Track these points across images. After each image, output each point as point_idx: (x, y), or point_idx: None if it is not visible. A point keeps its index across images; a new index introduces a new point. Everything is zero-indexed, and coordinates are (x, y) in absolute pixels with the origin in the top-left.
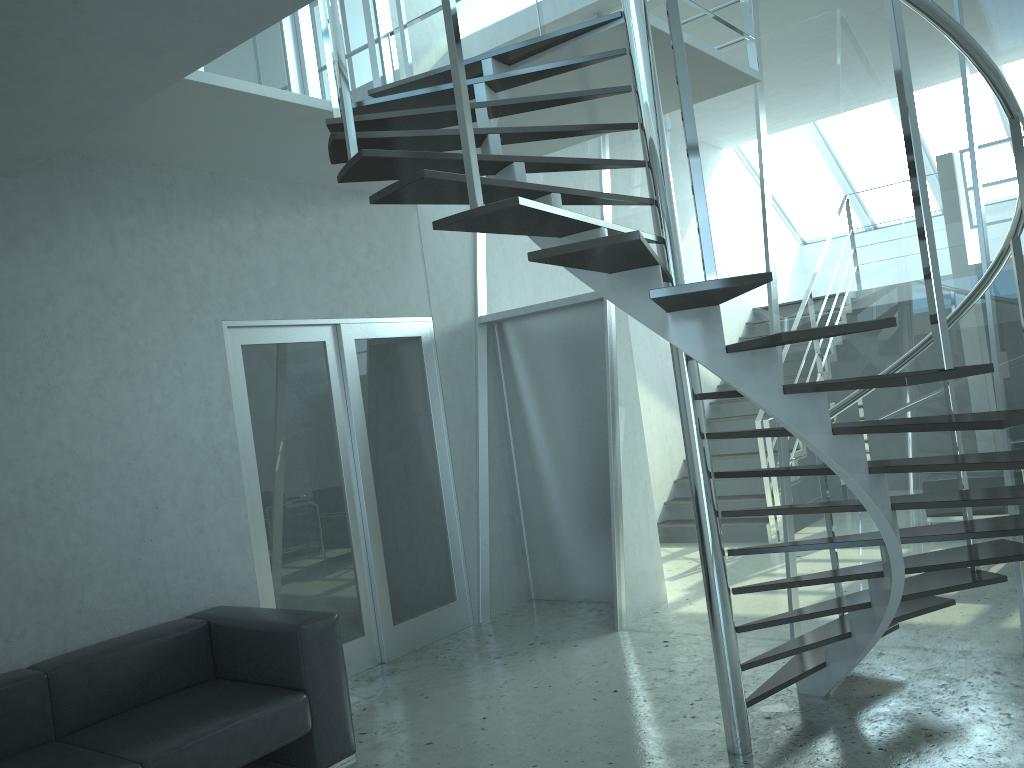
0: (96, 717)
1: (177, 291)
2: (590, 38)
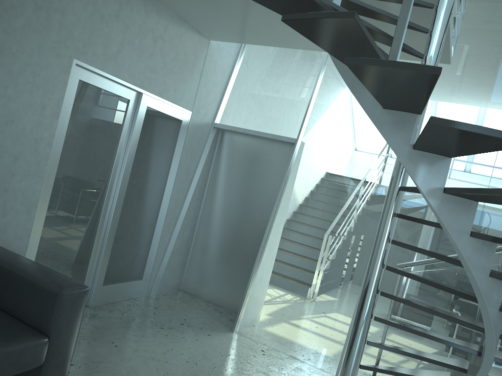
0: None
1: (52, 24)
2: None
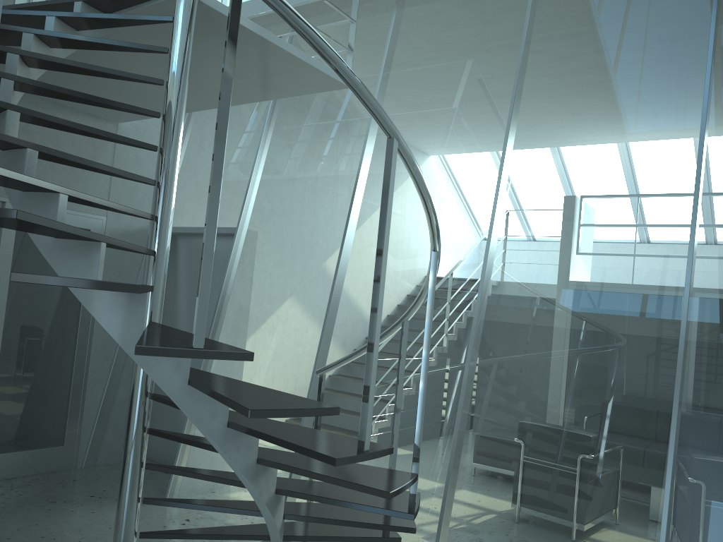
0: None
1: None
2: (159, 4)
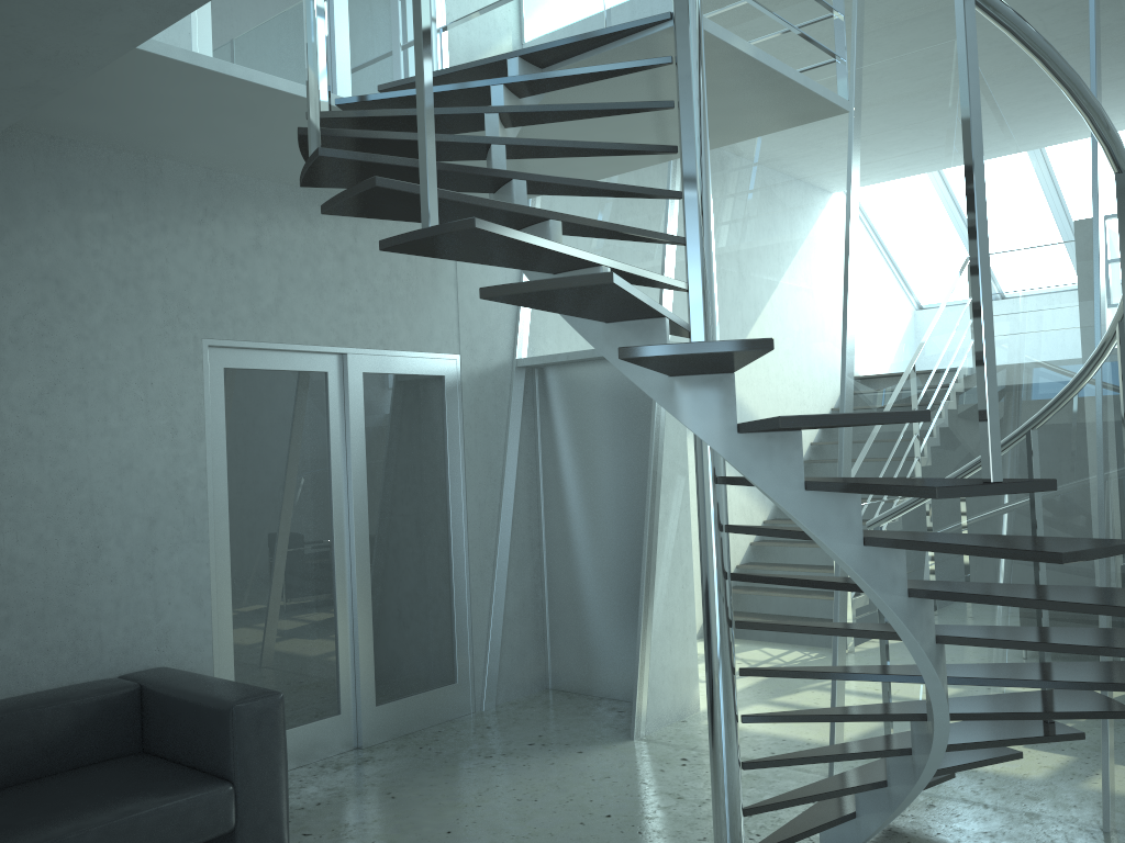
0: None
1: (151, 300)
2: (634, 42)
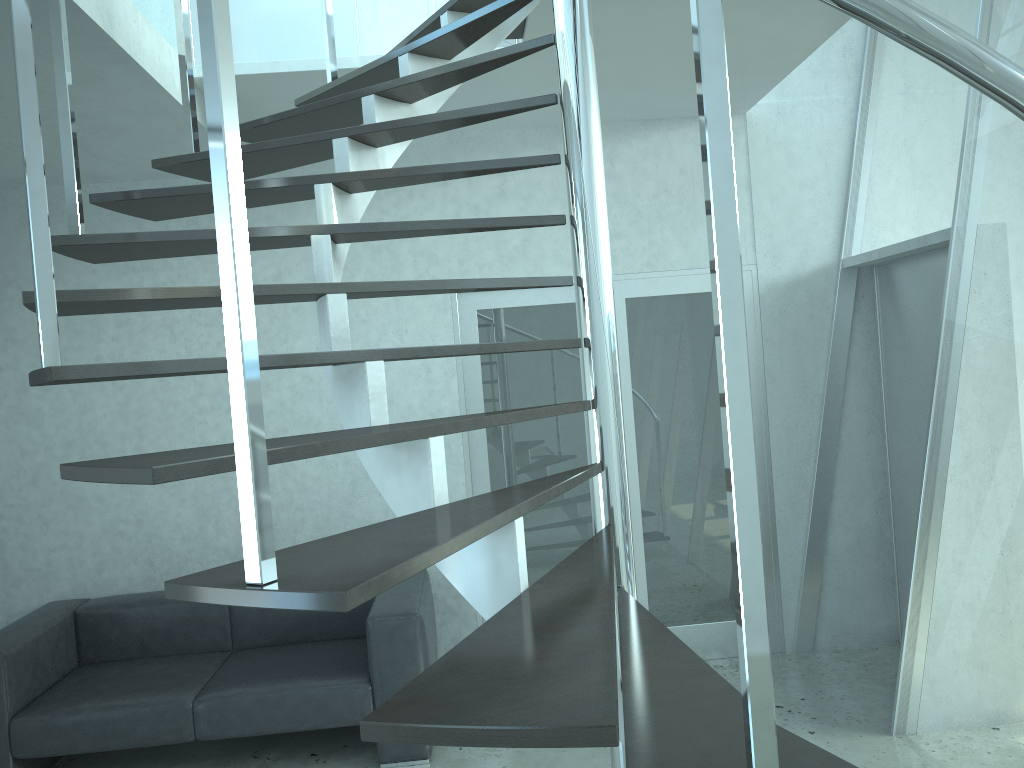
0: (266, 642)
1: (402, 260)
2: None
